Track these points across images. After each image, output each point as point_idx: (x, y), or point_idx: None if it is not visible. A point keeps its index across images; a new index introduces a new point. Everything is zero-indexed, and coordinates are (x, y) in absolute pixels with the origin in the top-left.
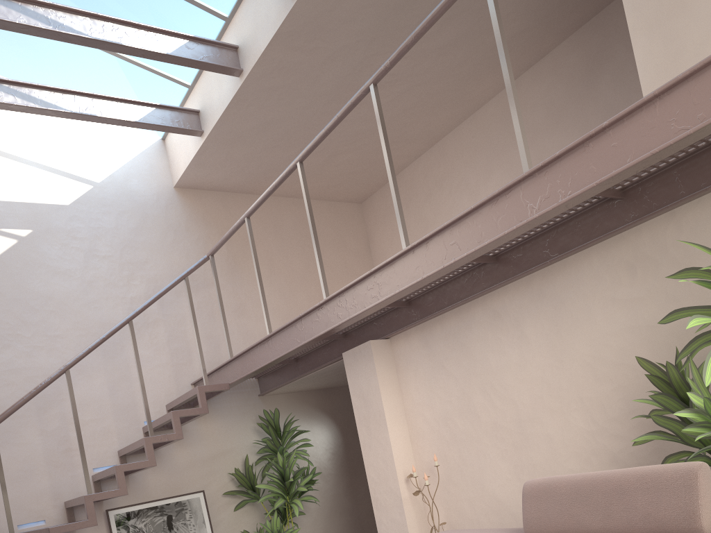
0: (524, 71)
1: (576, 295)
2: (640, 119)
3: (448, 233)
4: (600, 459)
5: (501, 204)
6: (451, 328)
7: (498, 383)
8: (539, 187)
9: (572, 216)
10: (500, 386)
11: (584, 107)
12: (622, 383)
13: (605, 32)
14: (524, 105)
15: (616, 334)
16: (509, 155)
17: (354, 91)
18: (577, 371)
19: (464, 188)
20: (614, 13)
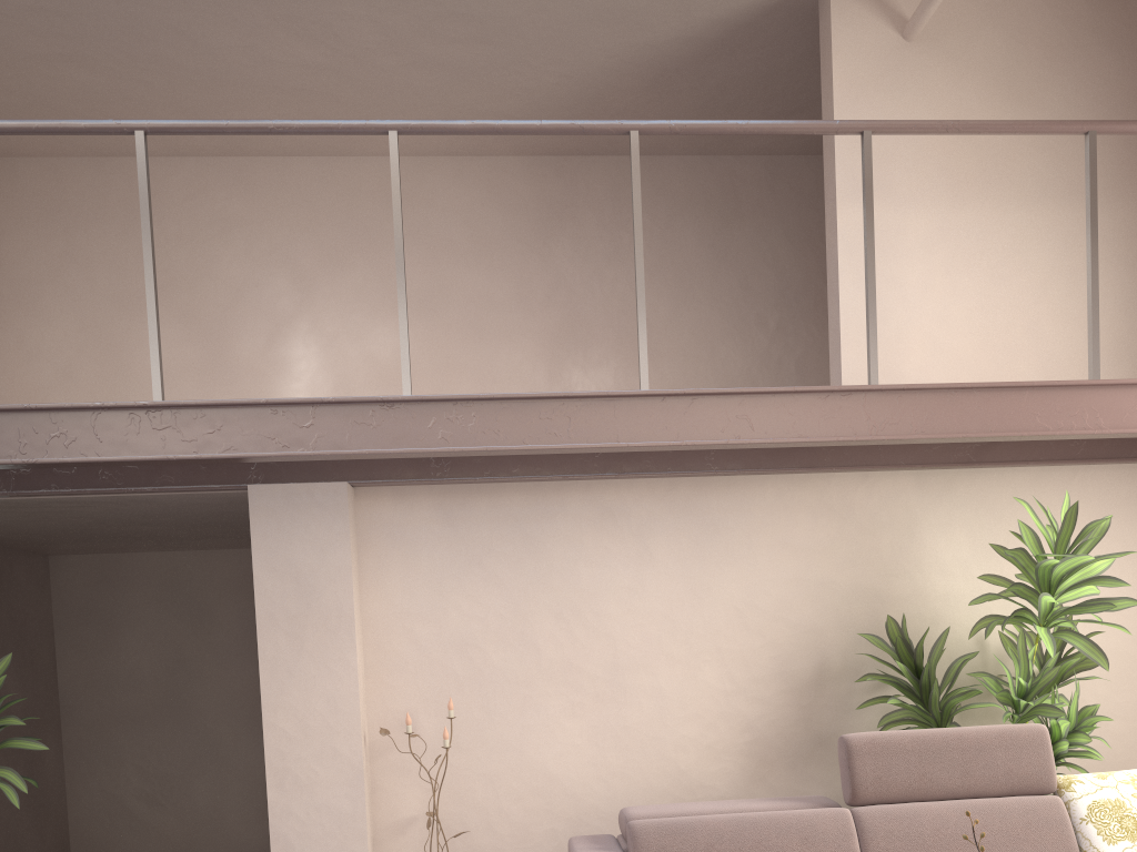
0: (441, 155)
1: (738, 524)
2: (1008, 397)
3: (736, 401)
4: (731, 725)
5: (832, 403)
6: (513, 509)
7: (587, 607)
8: (887, 407)
9: None
10: (591, 613)
11: (527, 259)
12: (776, 639)
13: (574, 185)
14: (430, 201)
15: (779, 582)
16: (388, 257)
17: (262, 11)
18: (720, 615)
19: (281, 261)
20: (589, 170)
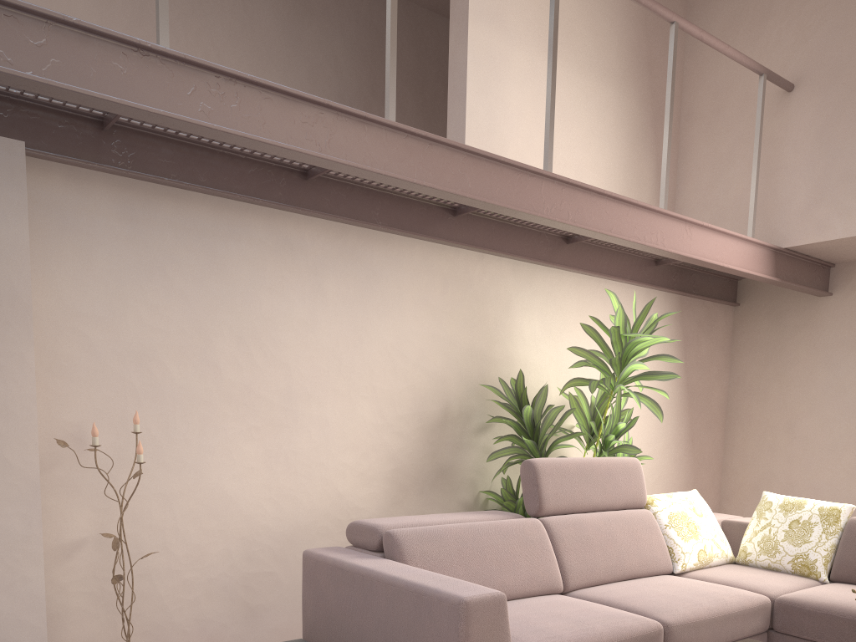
0: None
1: (393, 278)
2: (622, 209)
3: (460, 157)
4: (379, 455)
5: (523, 180)
6: (199, 221)
7: (267, 335)
8: (556, 195)
9: (410, 198)
10: (270, 341)
11: None
12: (416, 384)
13: None
14: None
15: (420, 335)
16: None
17: None
18: (376, 357)
19: None
20: None
